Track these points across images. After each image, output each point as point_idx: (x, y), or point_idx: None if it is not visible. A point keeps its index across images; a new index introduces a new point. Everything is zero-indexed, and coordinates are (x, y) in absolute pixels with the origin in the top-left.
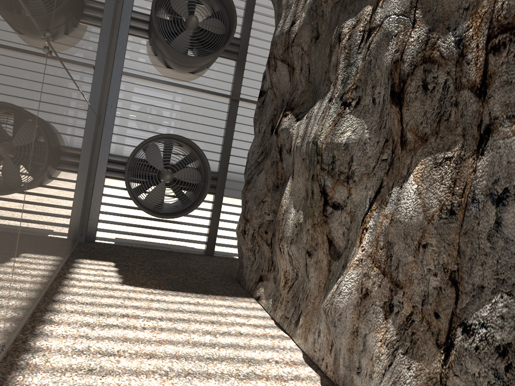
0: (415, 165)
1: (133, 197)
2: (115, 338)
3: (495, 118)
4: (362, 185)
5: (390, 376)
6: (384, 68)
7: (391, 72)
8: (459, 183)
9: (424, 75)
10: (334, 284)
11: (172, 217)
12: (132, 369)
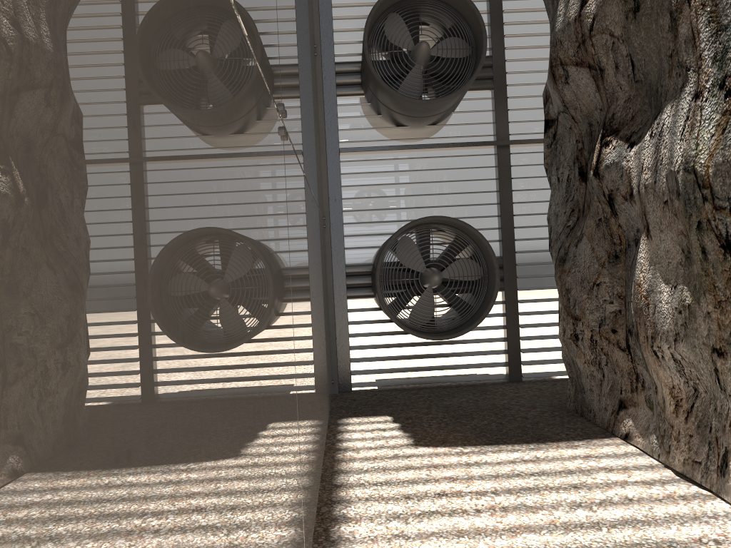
0: None
1: (394, 318)
2: (445, 533)
3: None
4: None
5: None
6: None
7: None
8: None
9: None
10: None
11: (454, 335)
12: None
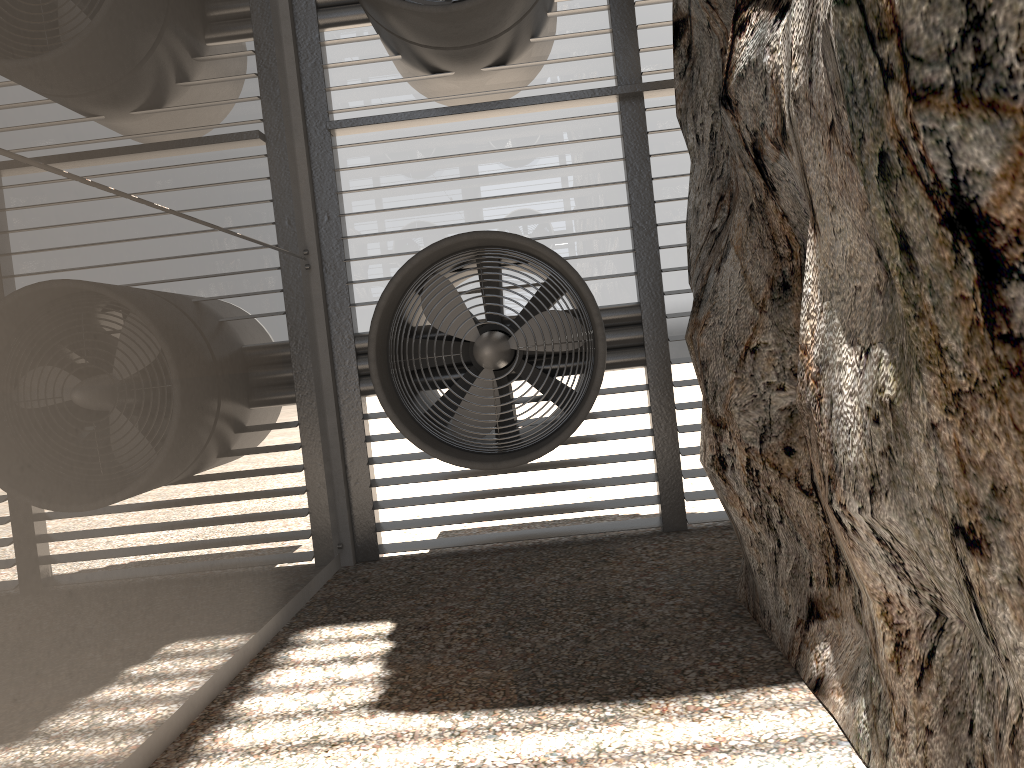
0: None
1: (407, 433)
2: None
3: None
4: None
5: None
6: None
7: None
8: None
9: None
10: None
11: (524, 459)
12: None
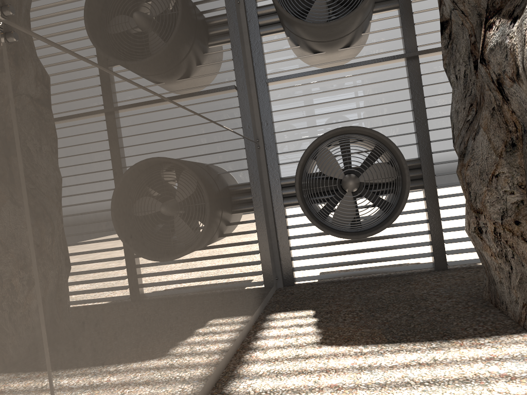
0: None
1: (314, 222)
2: None
3: None
4: None
5: None
6: None
7: None
8: None
9: None
10: None
11: (371, 234)
12: None
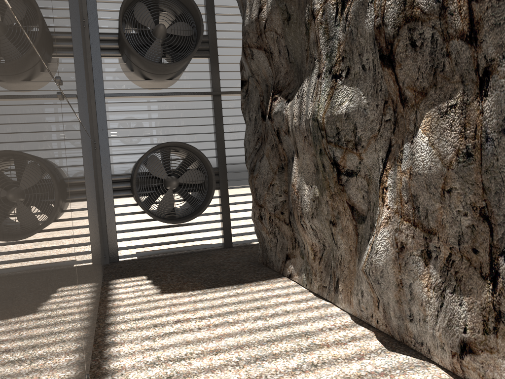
0: (420, 119)
1: (146, 211)
2: (178, 344)
3: (492, 60)
4: (372, 148)
5: (444, 316)
6: (368, 34)
7: (376, 37)
8: (469, 126)
9: (410, 33)
10: (366, 245)
11: (187, 220)
12: (205, 367)
